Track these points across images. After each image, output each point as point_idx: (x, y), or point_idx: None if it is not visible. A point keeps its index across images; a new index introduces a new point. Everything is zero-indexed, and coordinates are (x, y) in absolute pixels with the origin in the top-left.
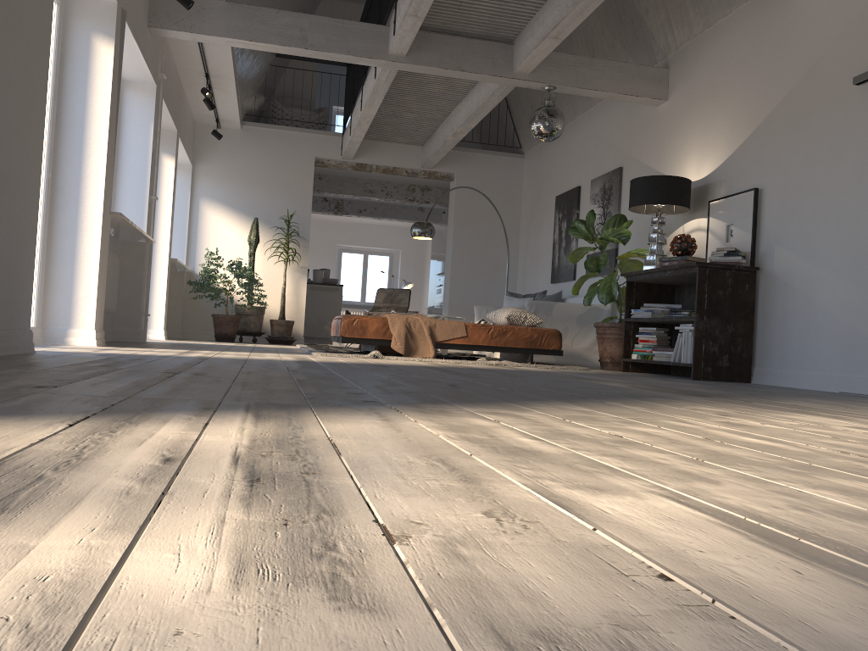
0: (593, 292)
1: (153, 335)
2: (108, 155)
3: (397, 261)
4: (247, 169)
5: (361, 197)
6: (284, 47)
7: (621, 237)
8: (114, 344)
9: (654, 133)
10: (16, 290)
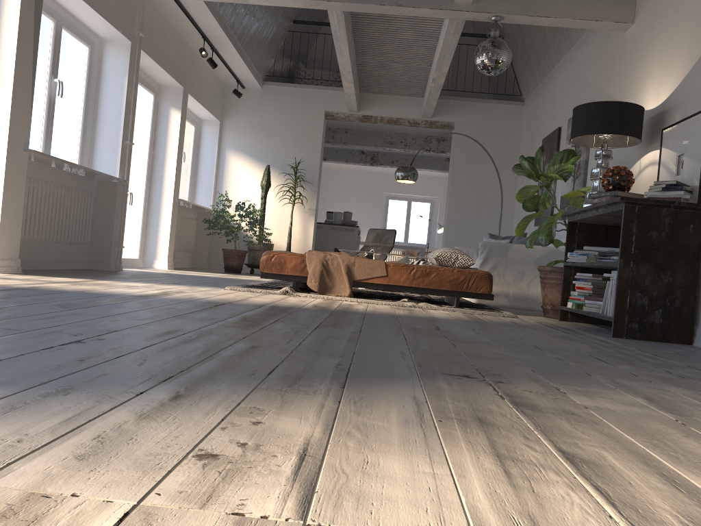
0: (536, 233)
1: (158, 265)
2: (15, 95)
3: (436, 207)
4: (266, 123)
5: (382, 148)
6: None
7: (563, 173)
8: (47, 272)
9: (621, 61)
10: None
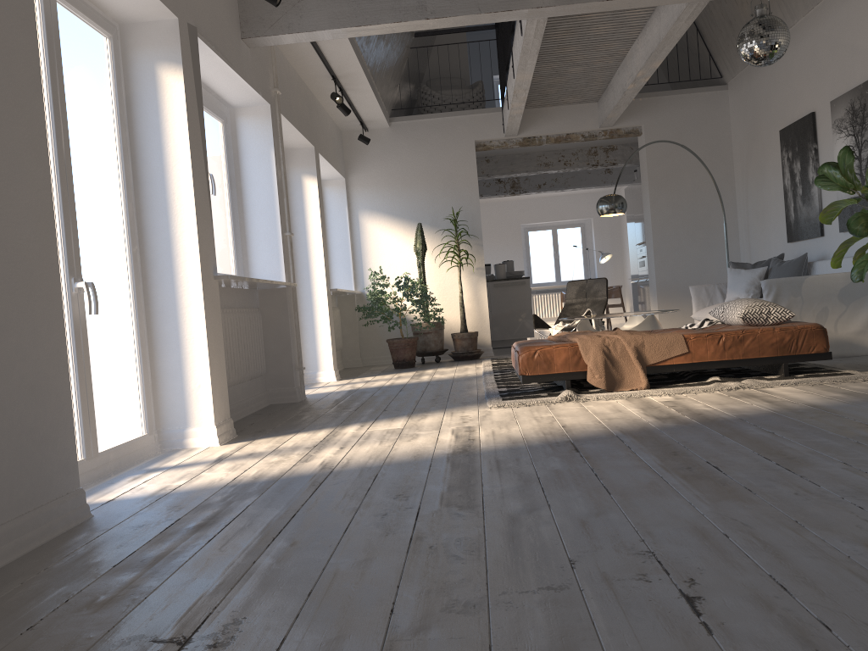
0: (865, 261)
1: (323, 377)
2: (197, 210)
3: (589, 231)
4: (403, 169)
5: (536, 172)
6: (400, 24)
7: None
8: (253, 425)
9: None
10: (35, 451)
